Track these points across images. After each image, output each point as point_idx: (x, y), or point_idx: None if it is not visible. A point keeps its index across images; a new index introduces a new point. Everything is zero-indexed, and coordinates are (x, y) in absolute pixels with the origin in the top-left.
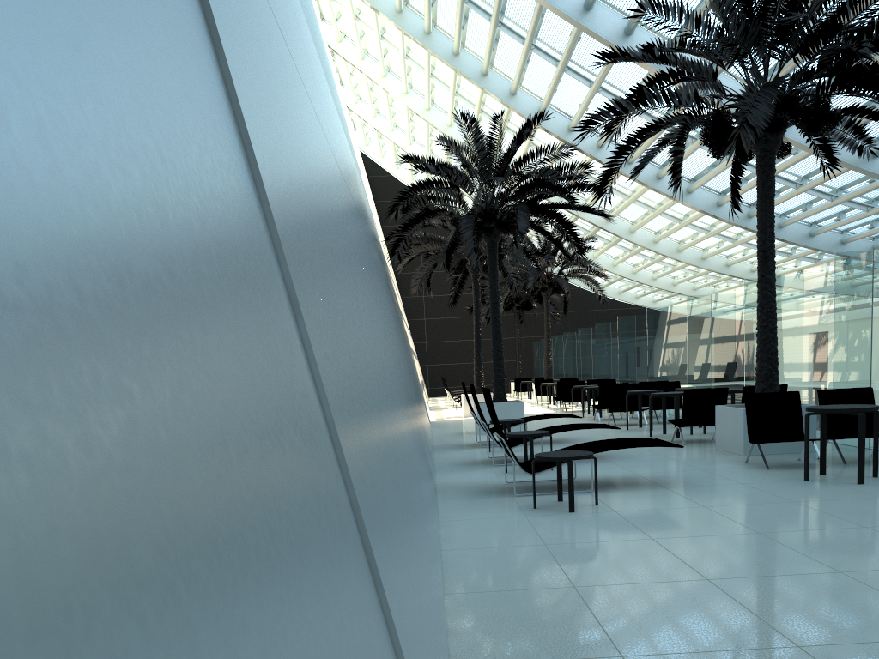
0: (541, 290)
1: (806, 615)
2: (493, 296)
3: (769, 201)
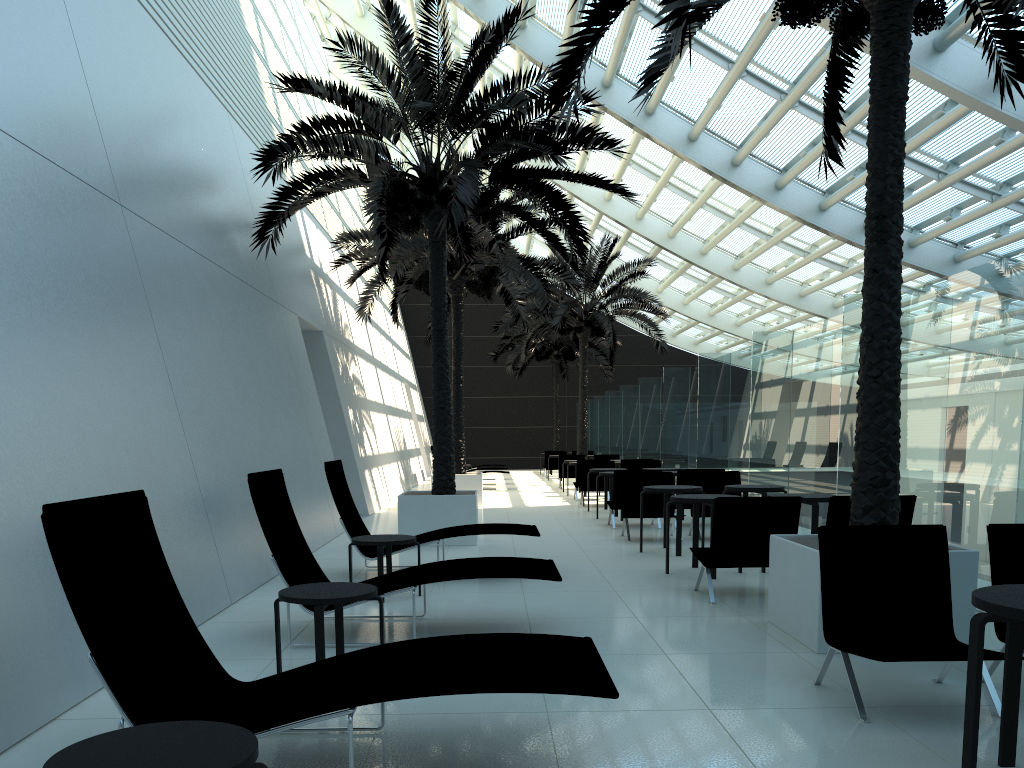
0: (575, 330)
1: None
2: (436, 318)
3: (895, 109)
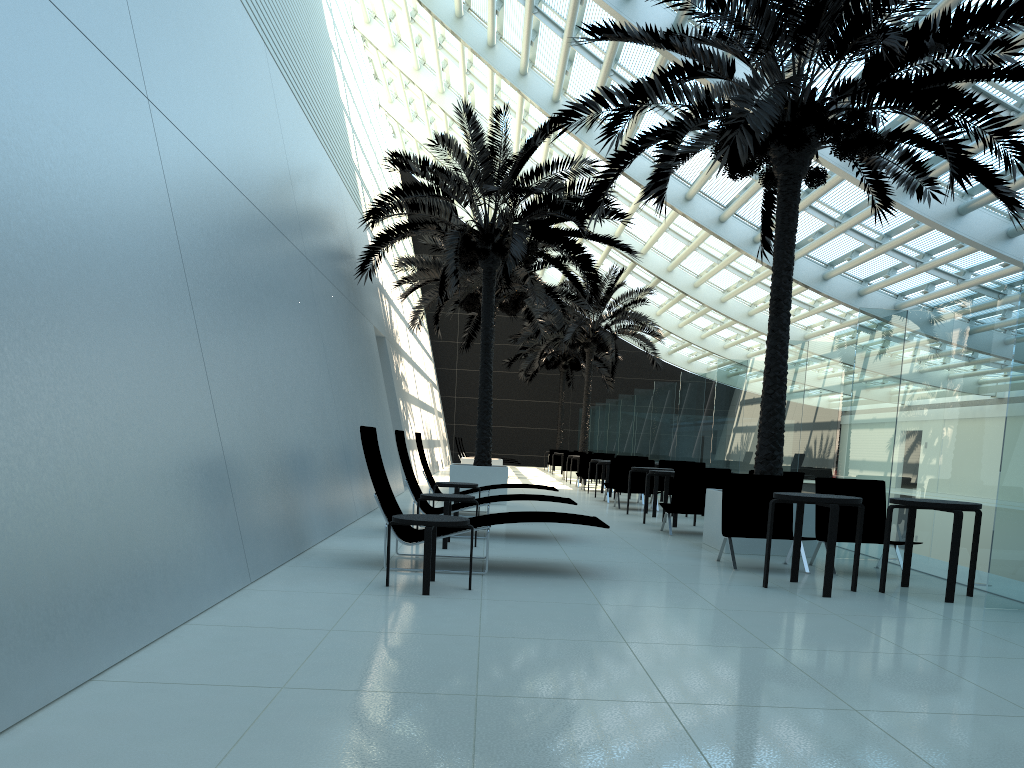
0: (583, 345)
1: (543, 759)
2: (484, 335)
3: (788, 237)
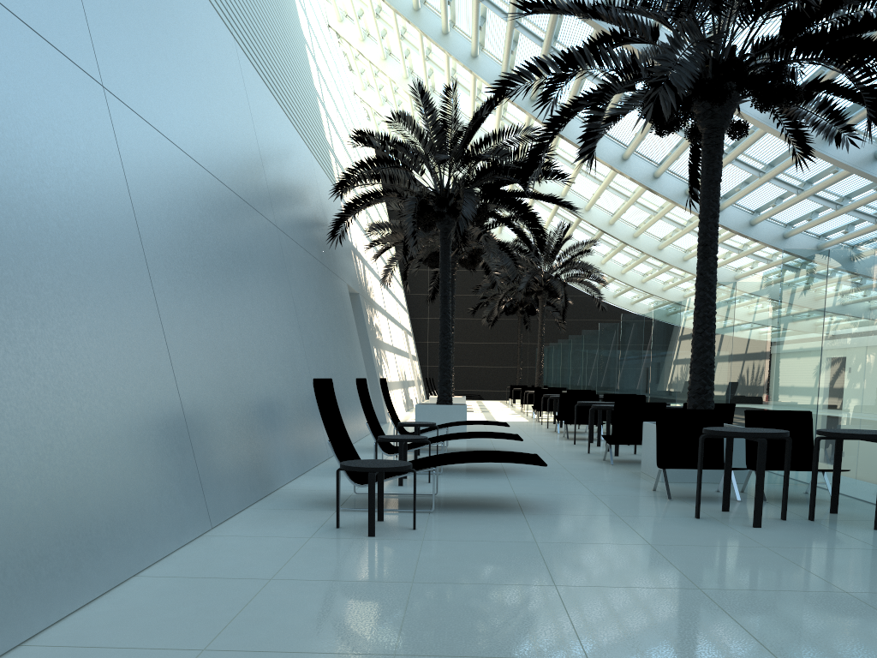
0: (536, 293)
1: None
2: (443, 288)
3: (713, 186)
